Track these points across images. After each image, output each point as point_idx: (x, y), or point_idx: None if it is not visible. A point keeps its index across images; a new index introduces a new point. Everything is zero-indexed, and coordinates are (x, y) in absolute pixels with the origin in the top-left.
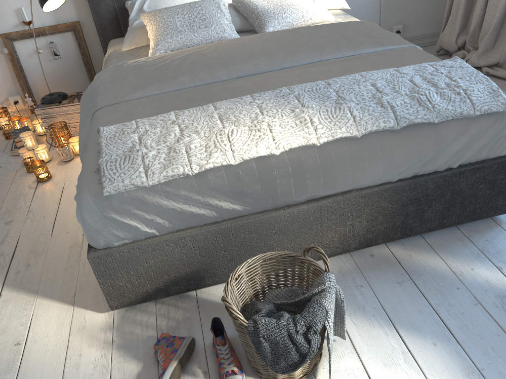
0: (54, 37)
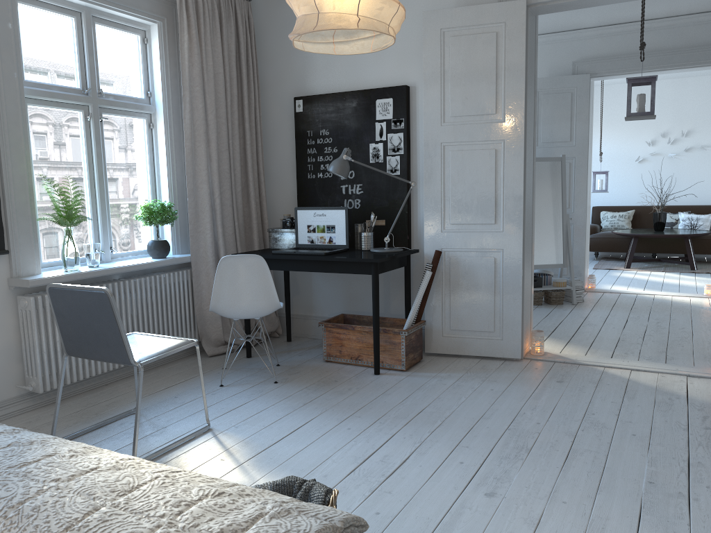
0: None
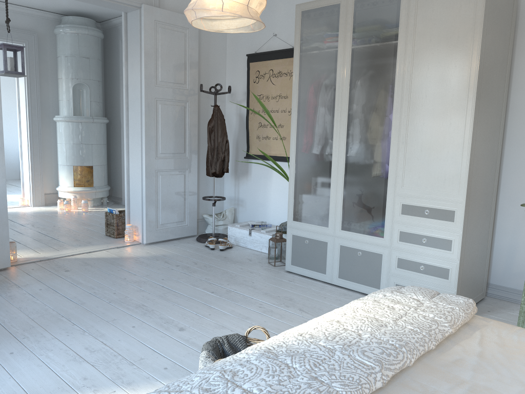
0: None
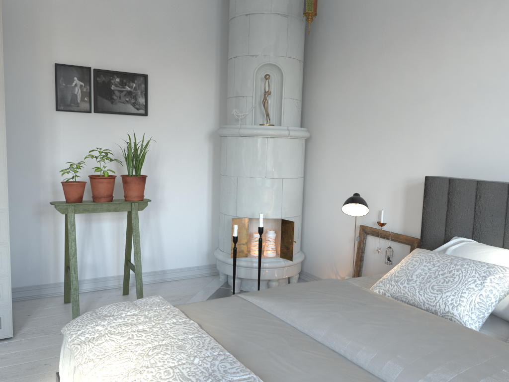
0: (396, 244)
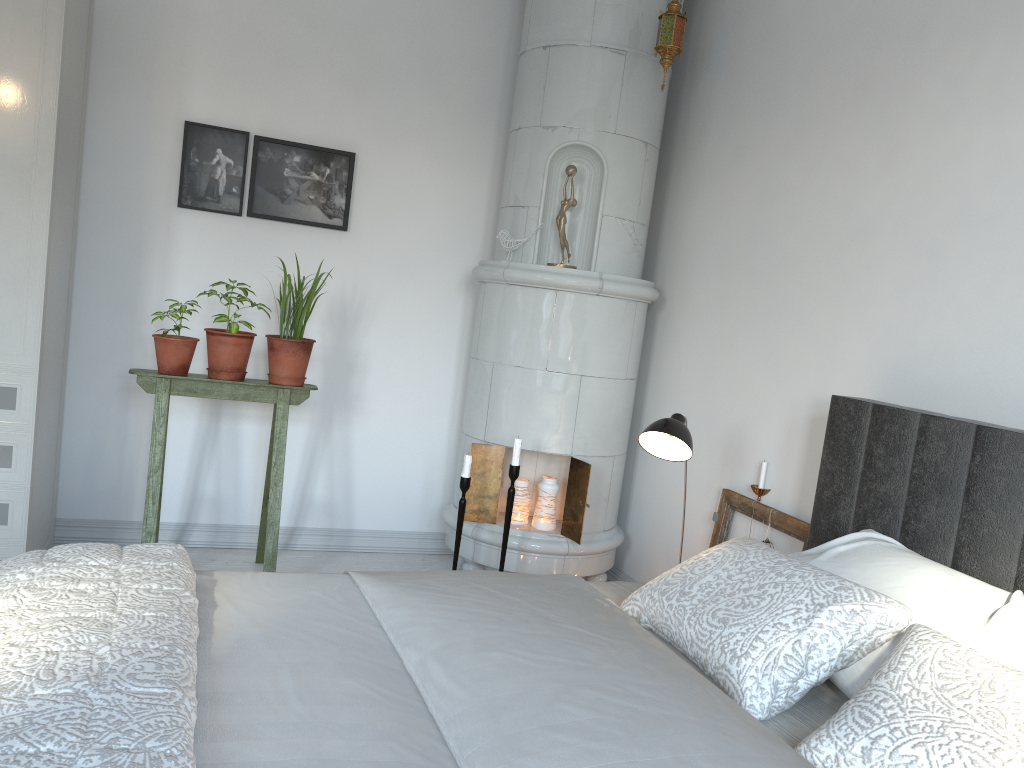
0: (782, 536)
